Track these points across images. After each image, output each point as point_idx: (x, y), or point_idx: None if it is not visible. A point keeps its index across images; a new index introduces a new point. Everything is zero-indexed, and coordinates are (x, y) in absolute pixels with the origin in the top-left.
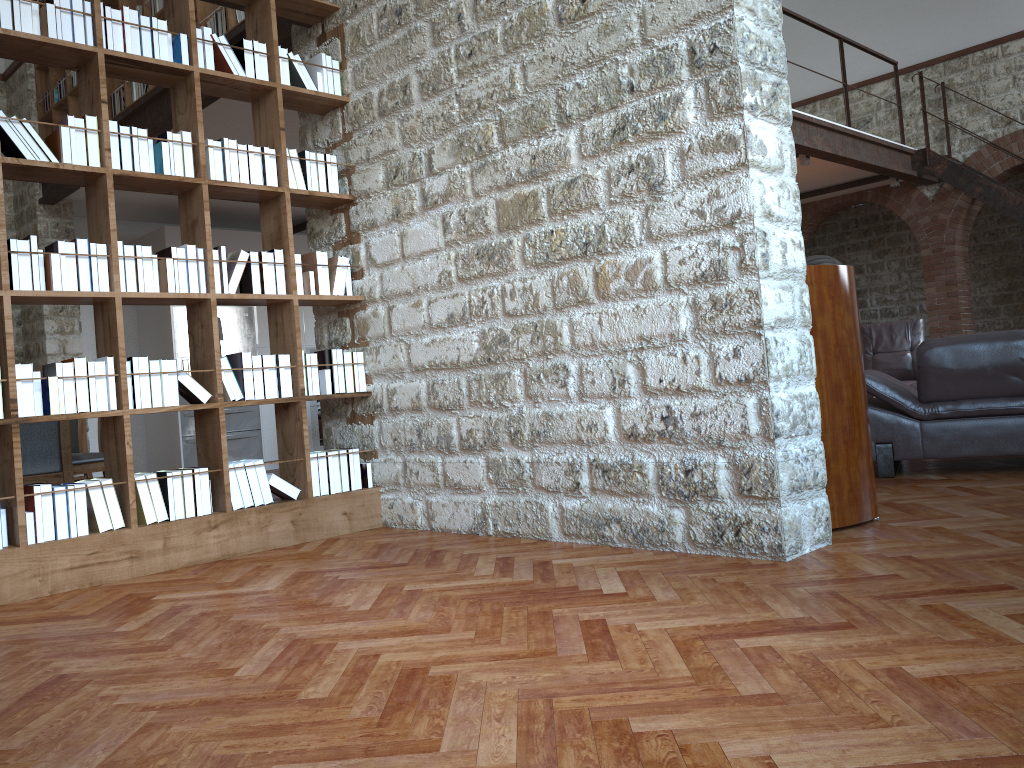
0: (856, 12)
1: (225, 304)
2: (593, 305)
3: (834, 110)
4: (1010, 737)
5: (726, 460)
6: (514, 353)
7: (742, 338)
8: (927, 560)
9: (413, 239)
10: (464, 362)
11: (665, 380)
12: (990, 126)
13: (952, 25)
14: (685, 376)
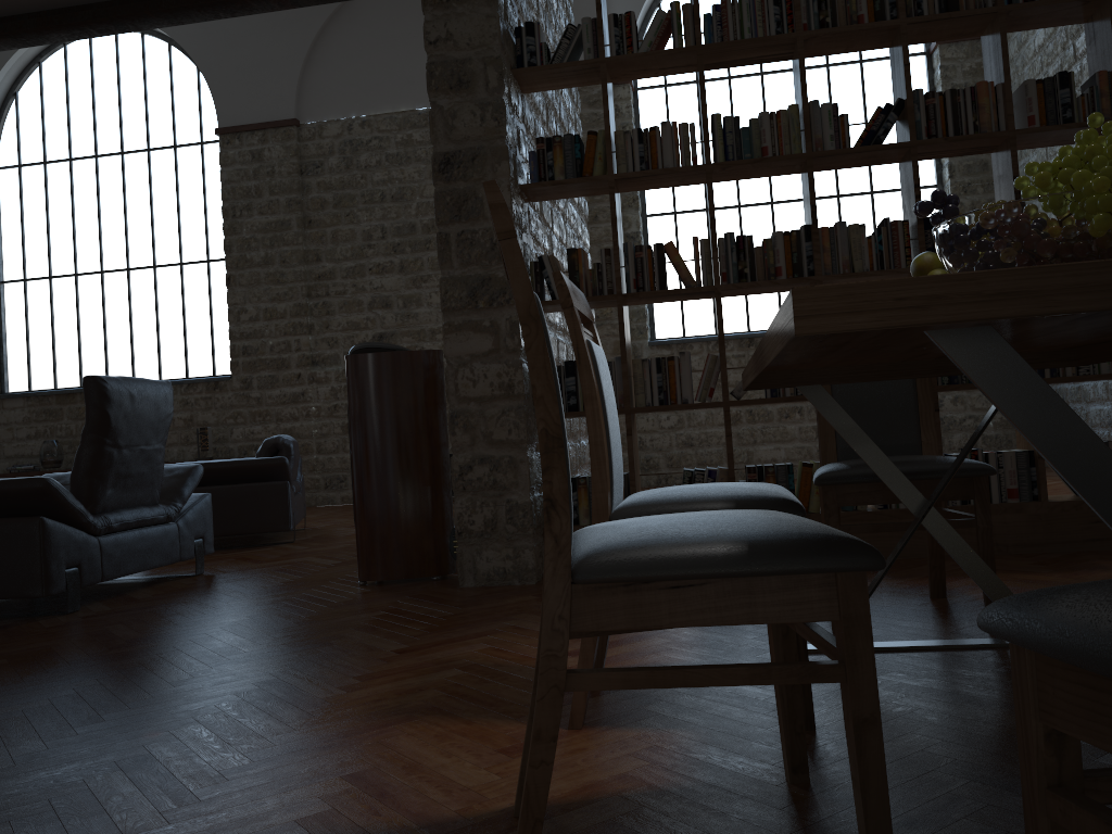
0: None
1: (680, 295)
2: None
3: None
4: None
5: None
6: None
7: None
8: None
9: None
10: None
11: None
12: None
13: None
14: None
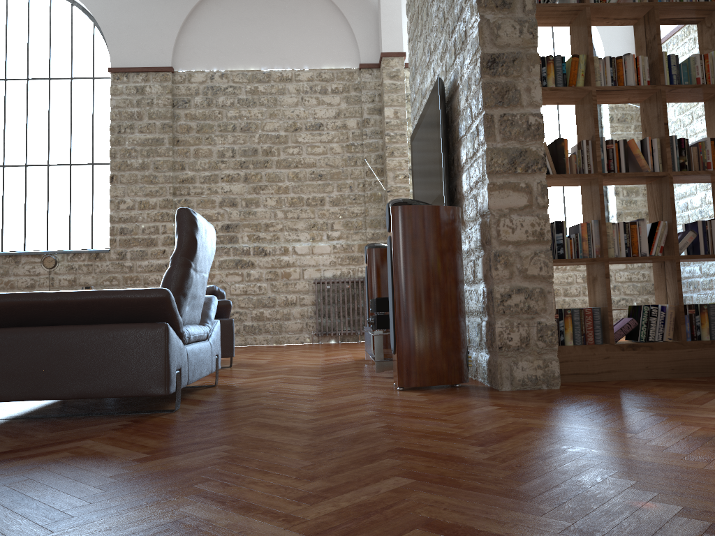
0: None
1: (639, 177)
2: None
3: None
4: None
5: None
6: None
7: None
8: None
9: None
10: None
11: None
12: None
13: None
14: None
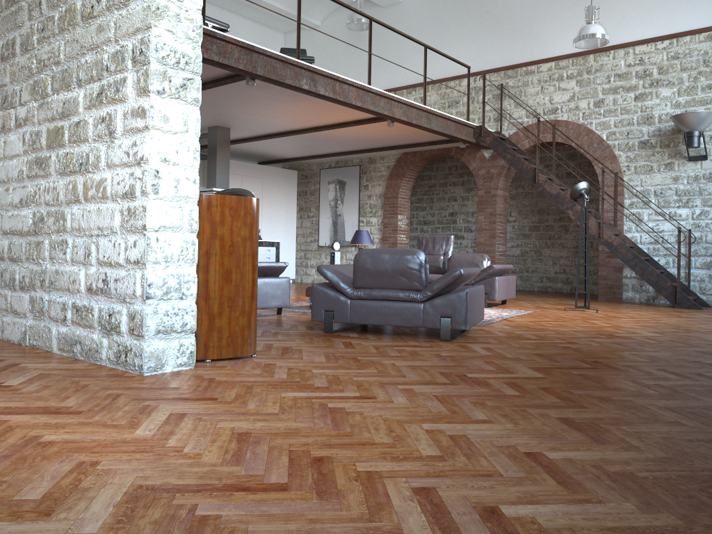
0: (458, 29)
1: None
2: (82, 204)
3: (439, 92)
4: (2, 472)
5: (127, 310)
6: (46, 229)
7: (139, 235)
8: (216, 381)
9: (9, 146)
10: (25, 231)
11: (106, 256)
12: (525, 116)
13: (511, 47)
14: (114, 255)
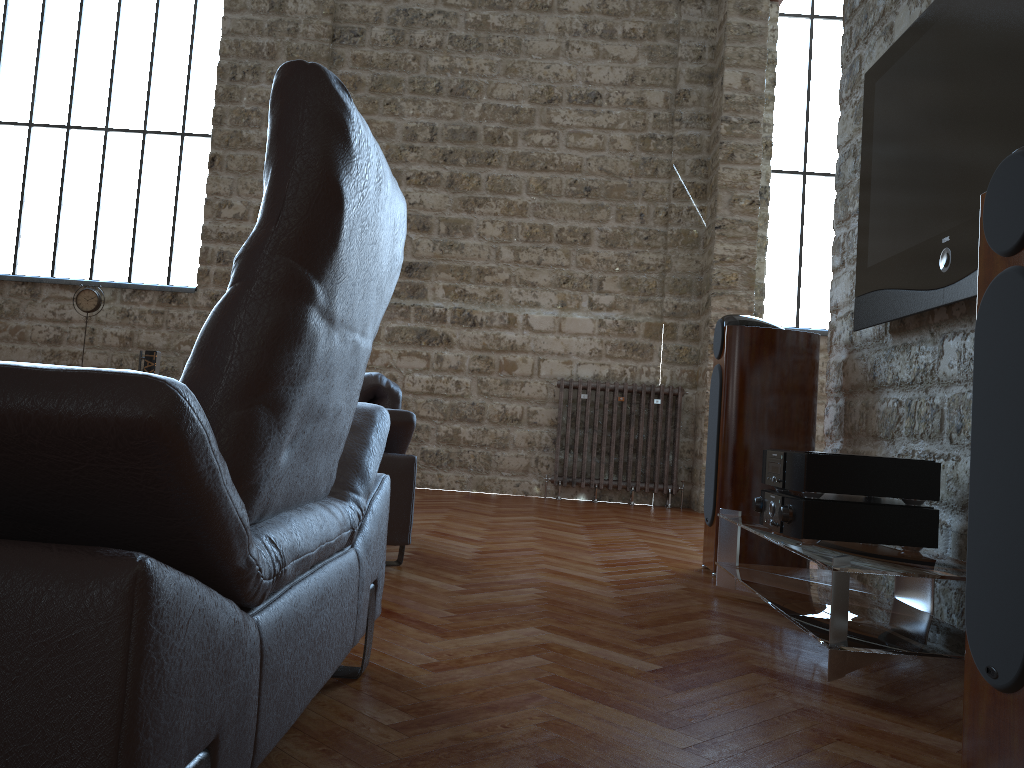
0: None
1: None
2: None
3: None
4: None
5: None
6: None
7: None
8: None
9: None
10: None
11: None
12: None
13: None
14: None
